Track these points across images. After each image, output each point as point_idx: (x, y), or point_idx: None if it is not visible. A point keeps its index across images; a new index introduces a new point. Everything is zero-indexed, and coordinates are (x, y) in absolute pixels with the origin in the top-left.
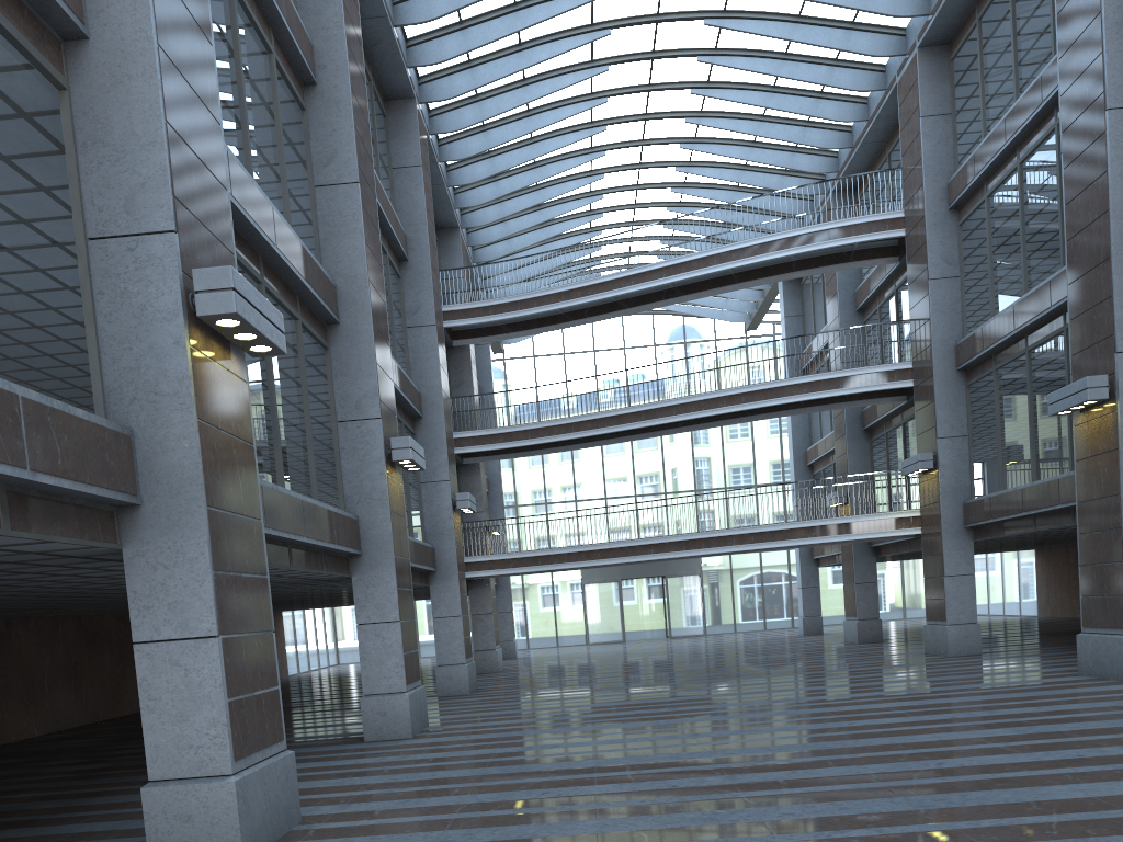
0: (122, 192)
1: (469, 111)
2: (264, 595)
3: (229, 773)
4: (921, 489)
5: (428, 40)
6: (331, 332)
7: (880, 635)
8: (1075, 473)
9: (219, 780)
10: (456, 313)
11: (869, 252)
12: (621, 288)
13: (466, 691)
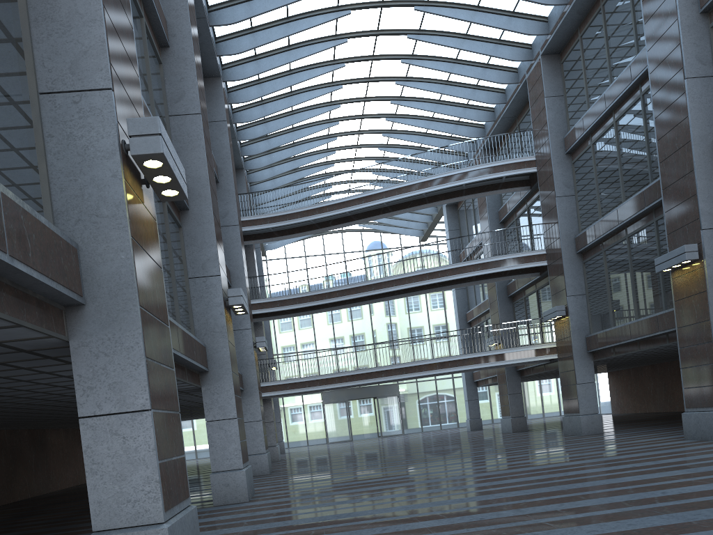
0: (68, 57)
1: (254, 89)
2: (173, 384)
3: (161, 521)
4: (556, 329)
5: (230, 38)
6: (183, 216)
7: (525, 426)
8: (674, 309)
9: (154, 527)
10: (245, 222)
11: (511, 183)
12: (356, 205)
13: (267, 472)
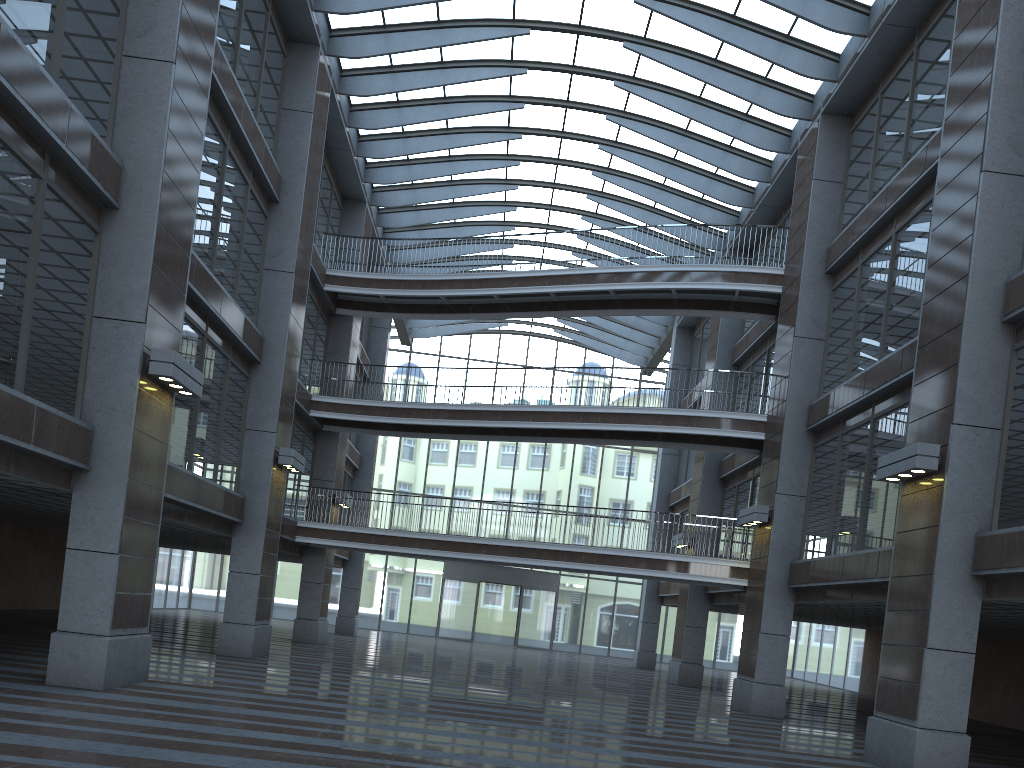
0: None
1: (382, 80)
2: None
3: None
4: (754, 542)
5: None
6: (108, 217)
7: (700, 681)
8: (893, 545)
9: None
10: (340, 279)
11: (747, 306)
12: (503, 288)
13: (248, 654)
